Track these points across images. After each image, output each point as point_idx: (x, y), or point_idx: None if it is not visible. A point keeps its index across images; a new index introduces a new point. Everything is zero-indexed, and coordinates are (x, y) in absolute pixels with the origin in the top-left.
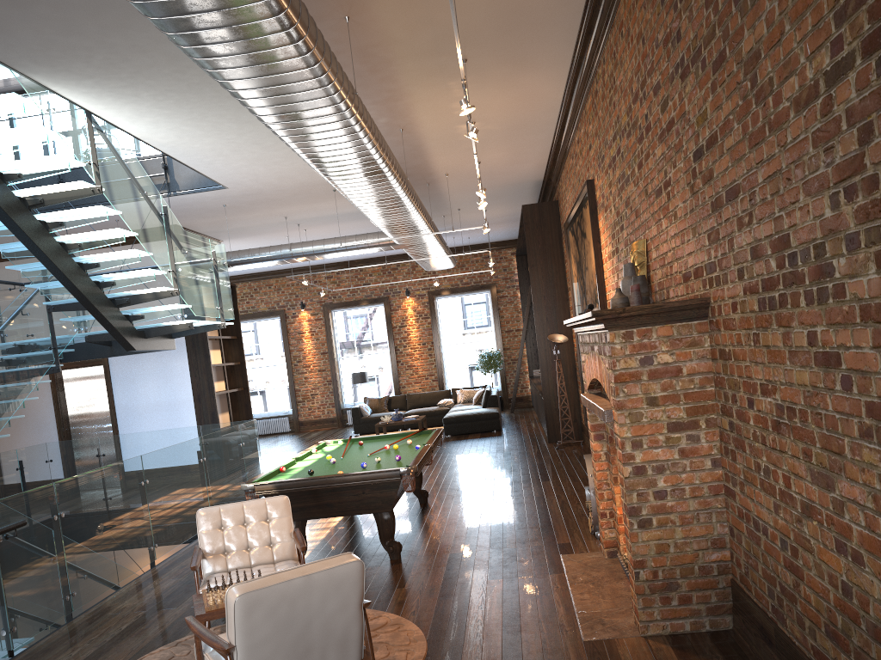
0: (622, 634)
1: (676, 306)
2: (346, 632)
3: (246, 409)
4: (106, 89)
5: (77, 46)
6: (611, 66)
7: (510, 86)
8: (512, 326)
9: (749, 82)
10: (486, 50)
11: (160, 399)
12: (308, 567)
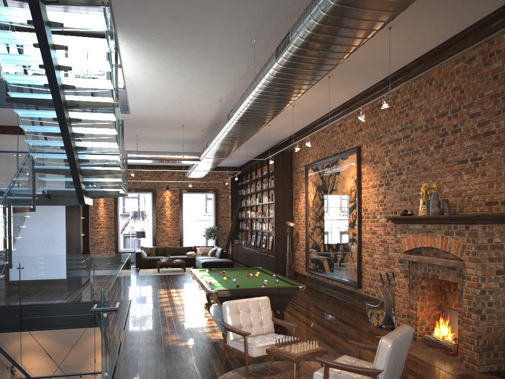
0: (467, 372)
1: None
2: (402, 366)
3: (86, 247)
4: (146, 49)
5: (166, 24)
6: (408, 96)
7: (331, 92)
8: (224, 214)
9: None
10: (343, 74)
11: (42, 235)
12: (400, 330)
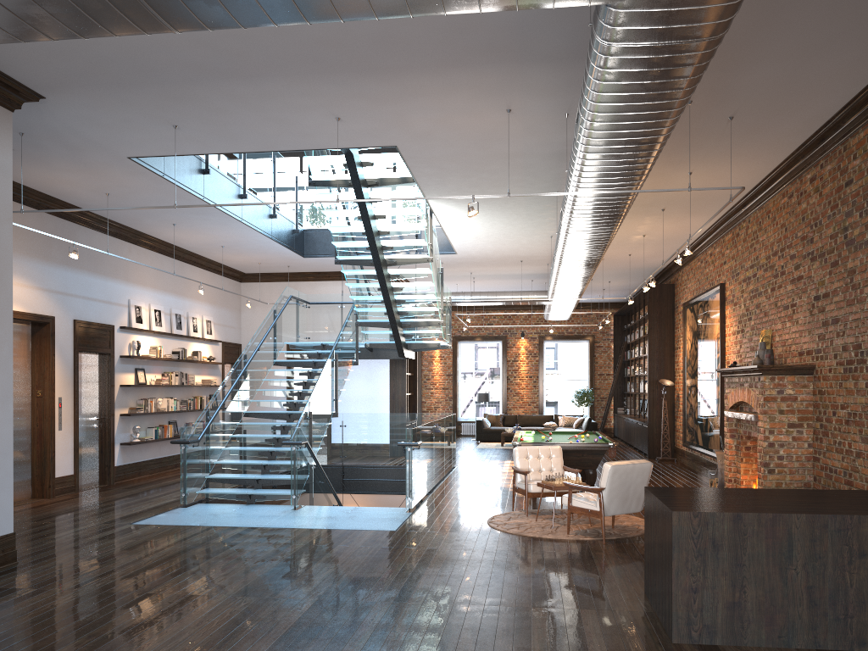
0: None
1: (798, 367)
2: (640, 494)
3: (413, 409)
4: (457, 206)
5: (468, 191)
6: (755, 227)
7: (680, 221)
8: (603, 371)
9: (849, 279)
10: (678, 206)
11: (365, 393)
12: (632, 461)
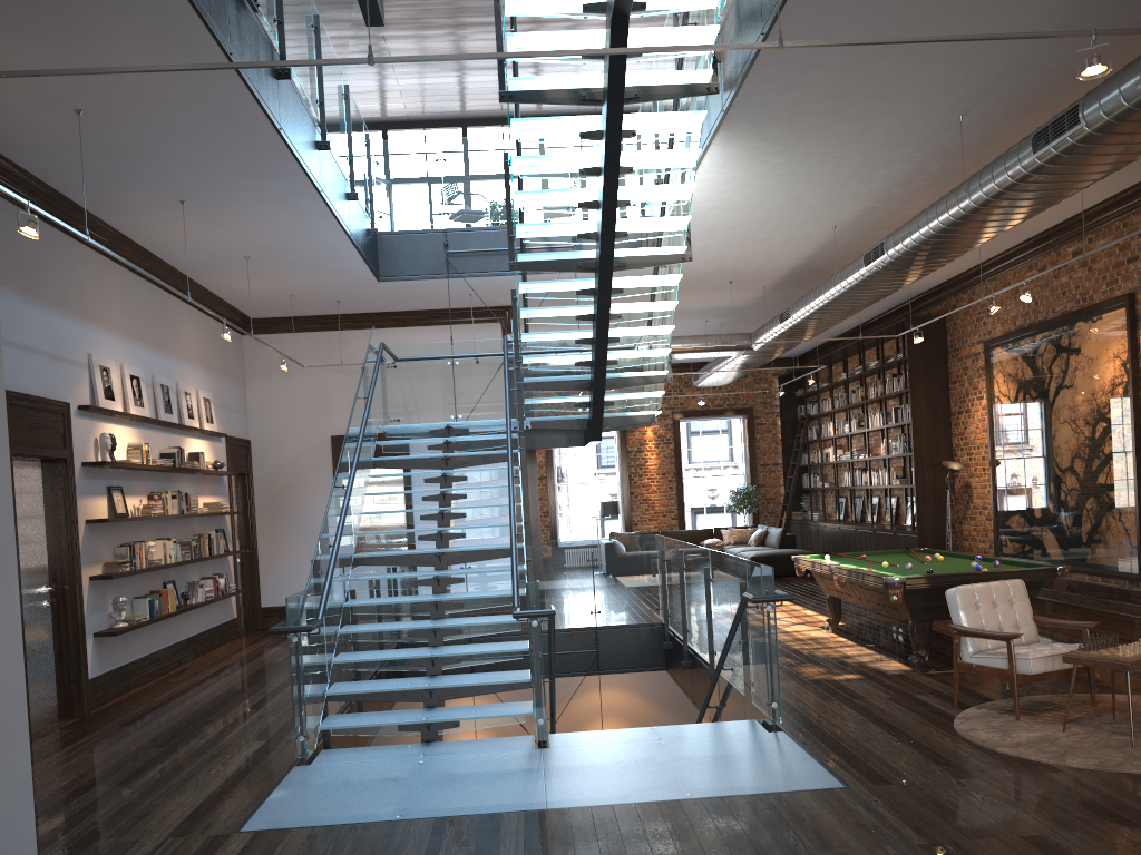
0: None
1: None
2: None
3: None
4: (751, 153)
5: (812, 111)
6: None
7: None
8: (769, 460)
9: None
10: None
11: None
12: None
